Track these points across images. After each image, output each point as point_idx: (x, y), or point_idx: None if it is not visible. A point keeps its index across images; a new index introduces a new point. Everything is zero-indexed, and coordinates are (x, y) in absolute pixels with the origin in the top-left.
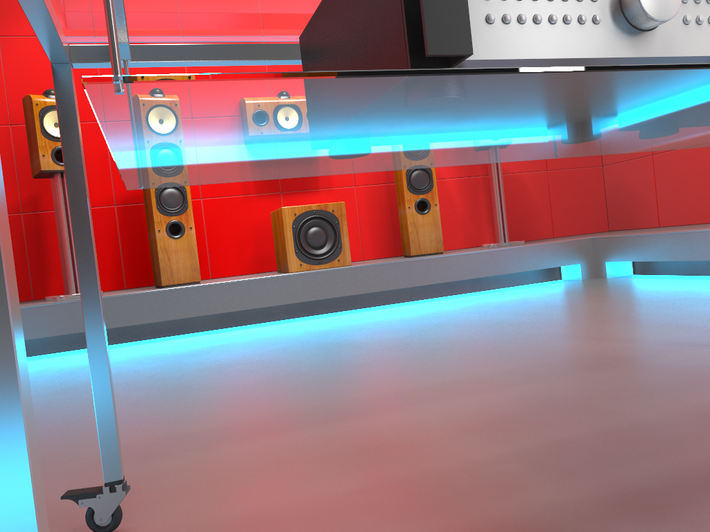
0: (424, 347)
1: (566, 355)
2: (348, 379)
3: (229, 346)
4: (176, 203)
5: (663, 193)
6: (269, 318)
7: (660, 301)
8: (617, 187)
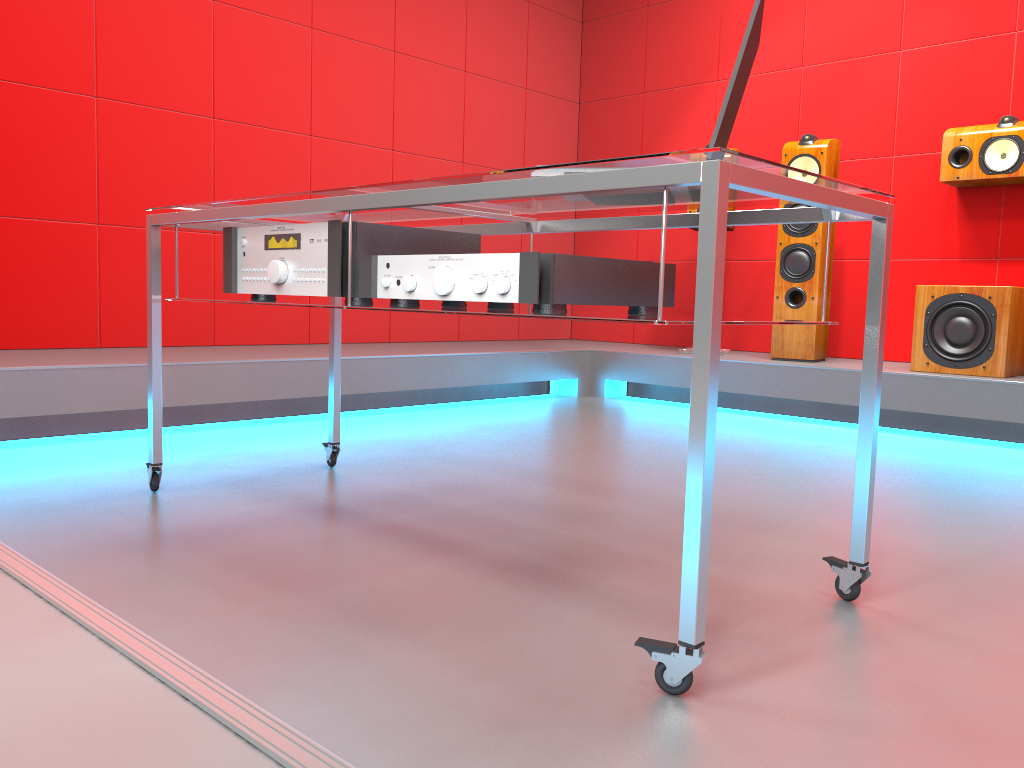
0: (777, 476)
1: (772, 514)
2: (629, 469)
3: (732, 431)
4: (800, 268)
5: None
6: None
7: None
8: None
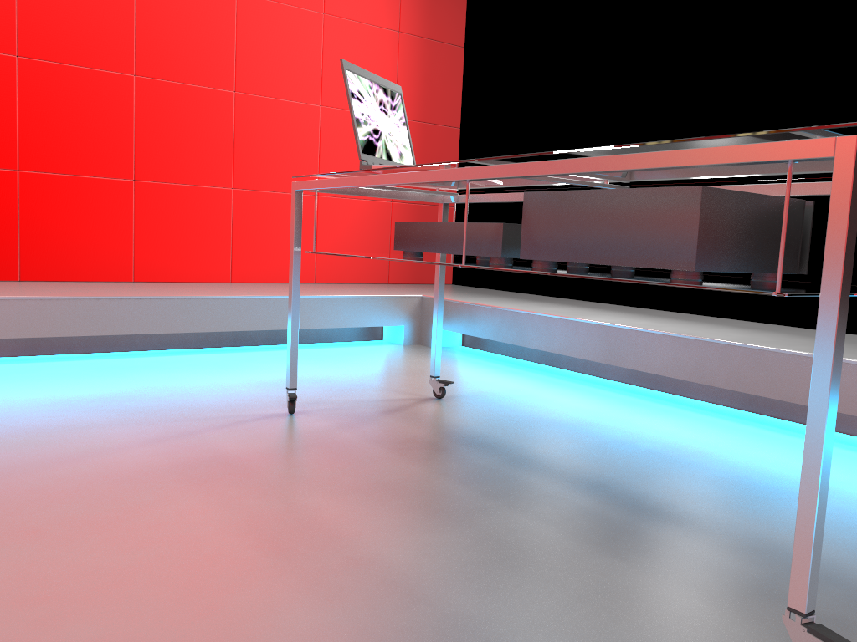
0: None
1: (159, 475)
2: (137, 613)
3: None
4: None
5: None
6: None
7: None
8: None
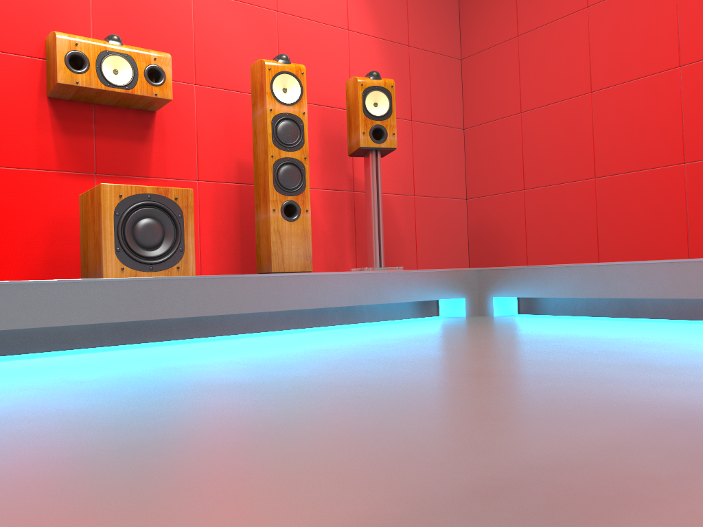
0: (371, 392)
1: (658, 411)
2: (284, 458)
3: None
4: None
5: (534, 231)
6: (64, 344)
7: (619, 339)
8: (482, 222)
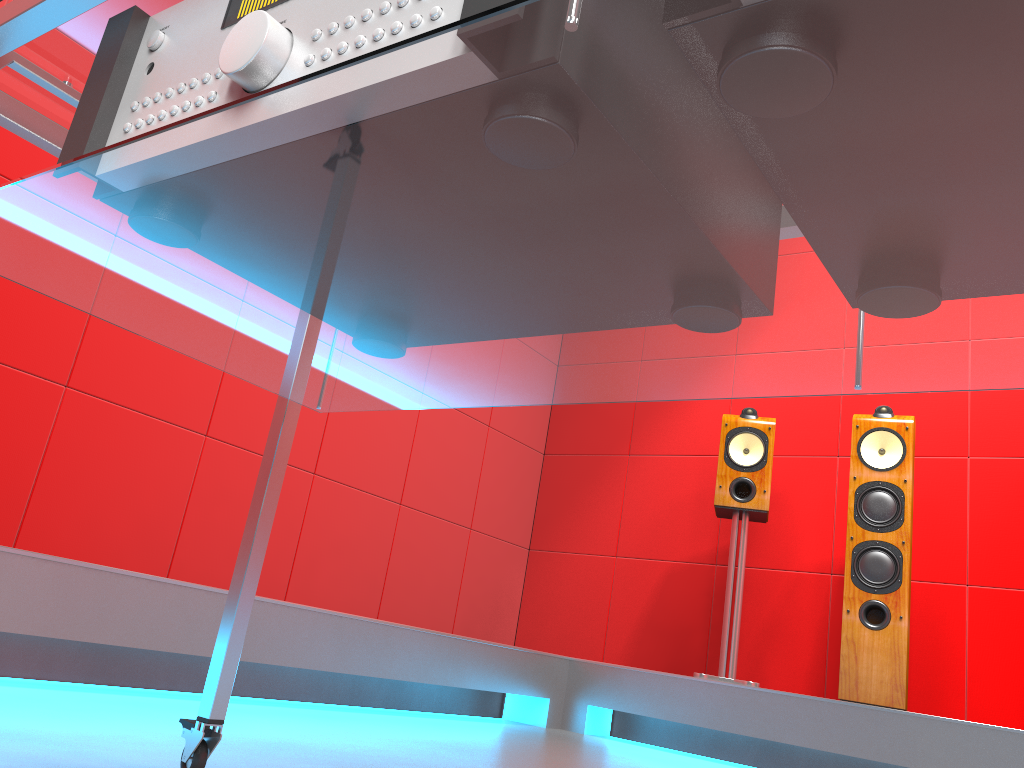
0: None
1: None
2: None
3: None
4: (881, 574)
5: None
6: None
7: None
8: None
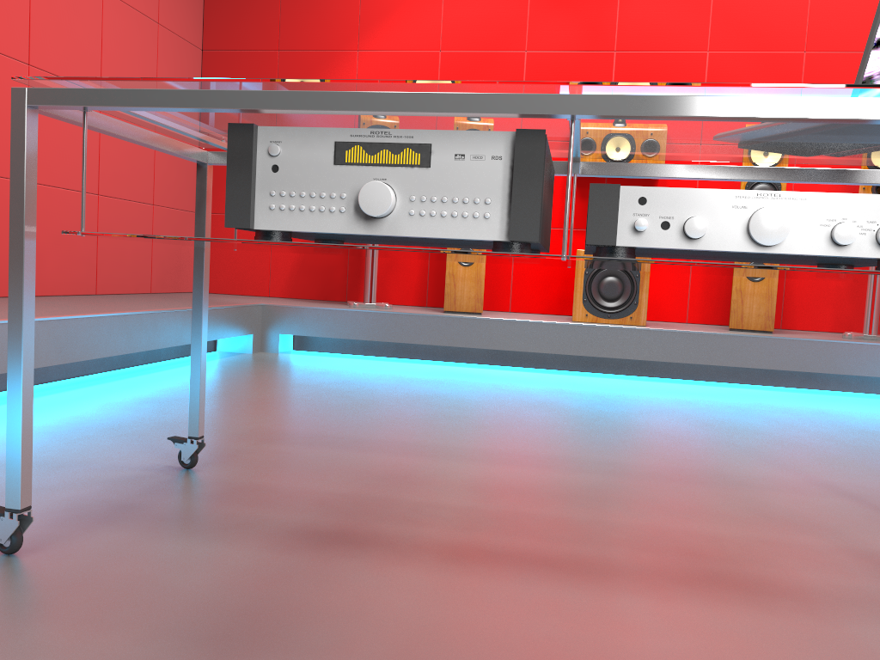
0: (605, 425)
1: (700, 466)
2: (486, 432)
3: (464, 382)
4: None
5: None
6: (542, 365)
7: None
8: None
